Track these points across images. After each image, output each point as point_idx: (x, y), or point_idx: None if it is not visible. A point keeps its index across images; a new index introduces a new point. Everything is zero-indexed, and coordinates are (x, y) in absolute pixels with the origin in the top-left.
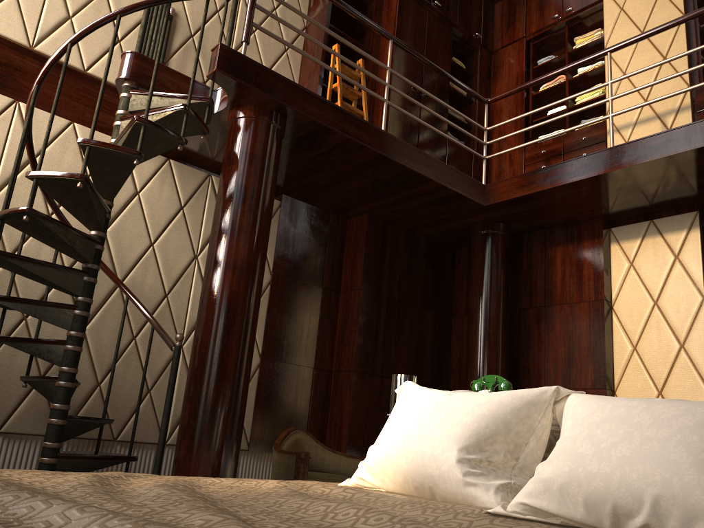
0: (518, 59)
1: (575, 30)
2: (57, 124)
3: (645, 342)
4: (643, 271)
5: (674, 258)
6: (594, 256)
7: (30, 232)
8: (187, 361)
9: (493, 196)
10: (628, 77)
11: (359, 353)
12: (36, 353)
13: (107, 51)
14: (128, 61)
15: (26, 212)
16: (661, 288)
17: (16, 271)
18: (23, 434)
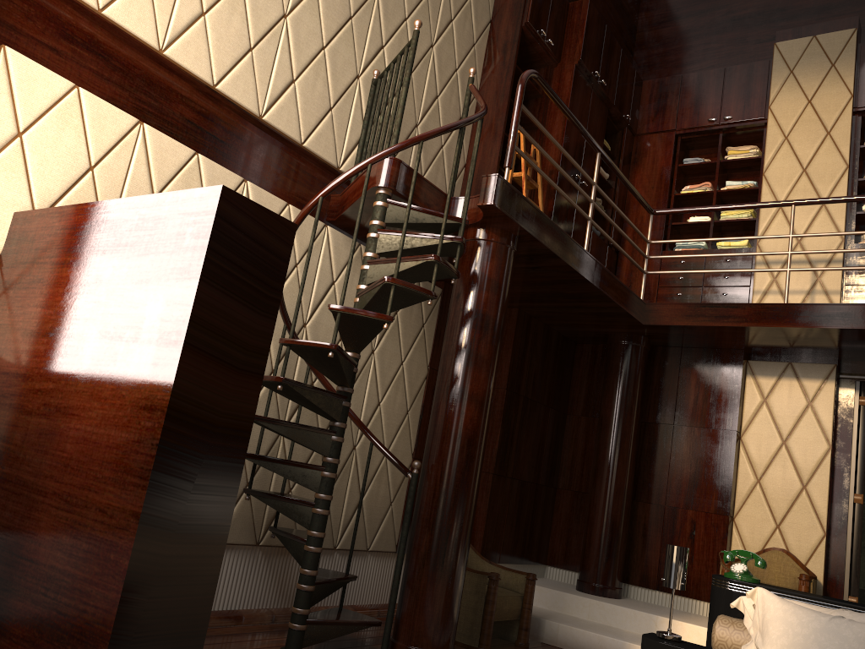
0: (665, 152)
1: (727, 137)
2: (276, 206)
3: (769, 477)
4: (775, 410)
5: (807, 404)
6: (731, 386)
7: (309, 357)
8: (358, 463)
9: (654, 317)
10: (810, 236)
11: (498, 456)
12: (289, 476)
13: (320, 120)
14: (390, 168)
15: (333, 349)
16: (791, 429)
17: (280, 392)
18: (230, 544)
